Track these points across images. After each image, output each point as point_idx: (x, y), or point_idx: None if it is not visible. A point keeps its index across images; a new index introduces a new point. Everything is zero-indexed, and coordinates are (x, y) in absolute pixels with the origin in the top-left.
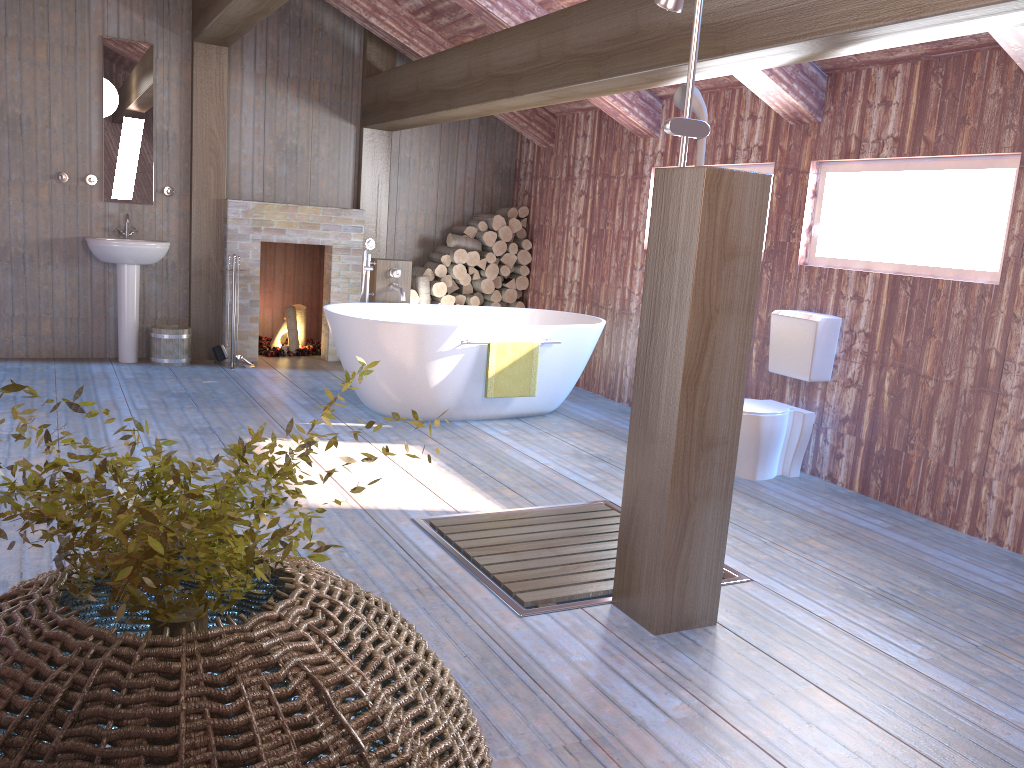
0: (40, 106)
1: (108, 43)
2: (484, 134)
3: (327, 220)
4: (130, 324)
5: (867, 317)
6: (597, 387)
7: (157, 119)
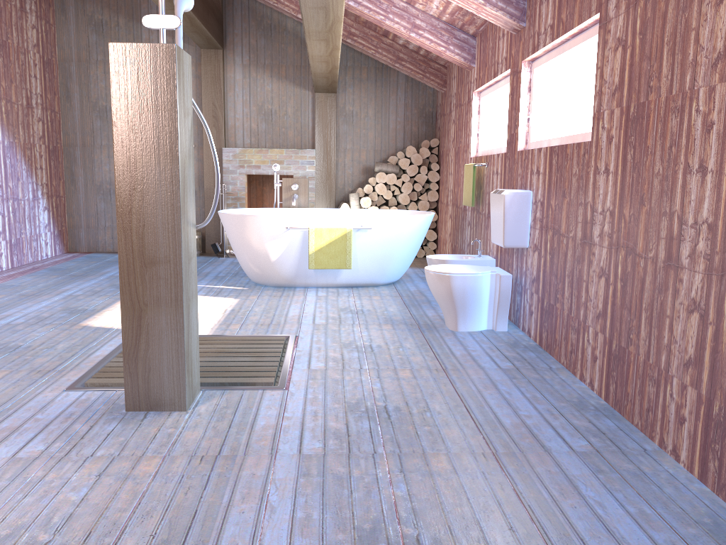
0: None
1: None
2: (410, 88)
3: (289, 158)
4: None
5: (541, 188)
6: None
7: None
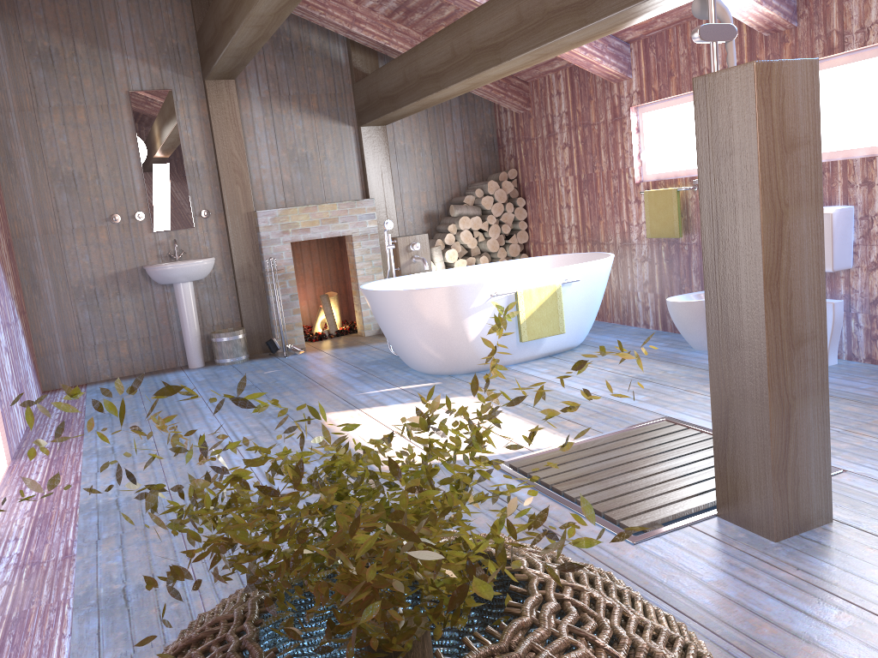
0: (87, 161)
1: (134, 96)
2: (465, 112)
3: (343, 213)
4: (193, 334)
5: None
6: (611, 316)
7: (185, 153)
